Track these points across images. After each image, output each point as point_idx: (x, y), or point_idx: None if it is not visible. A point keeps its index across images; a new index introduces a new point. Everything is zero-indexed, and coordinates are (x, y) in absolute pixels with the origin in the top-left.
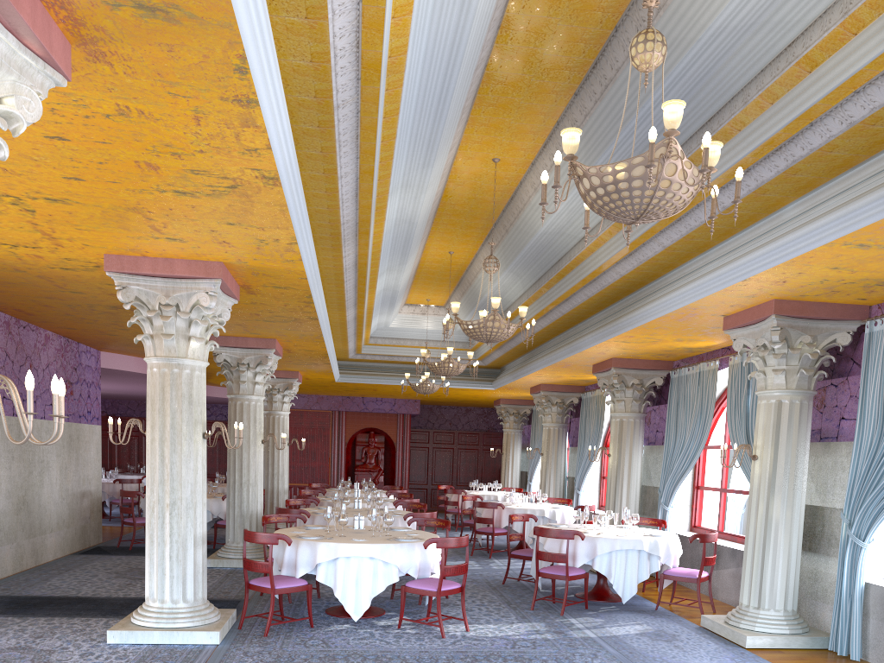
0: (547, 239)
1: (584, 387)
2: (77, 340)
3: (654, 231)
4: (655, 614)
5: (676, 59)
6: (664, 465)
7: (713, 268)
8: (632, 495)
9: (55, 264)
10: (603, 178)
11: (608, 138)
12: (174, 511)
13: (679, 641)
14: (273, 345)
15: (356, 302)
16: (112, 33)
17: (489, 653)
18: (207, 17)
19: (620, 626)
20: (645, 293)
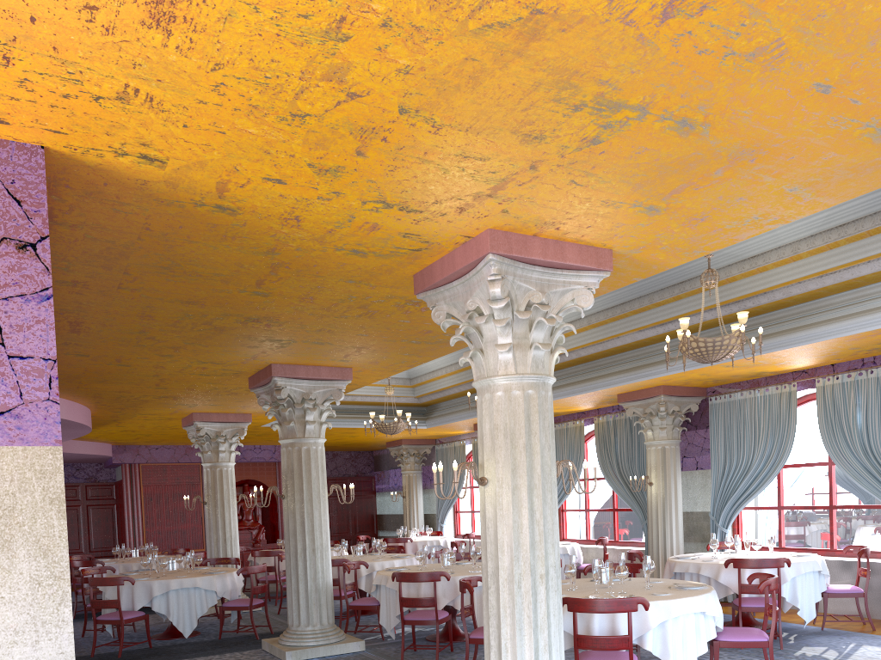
0: None
1: None
2: None
3: None
4: (836, 633)
5: None
6: (713, 489)
7: None
8: (679, 522)
9: (361, 243)
10: None
11: None
12: (548, 583)
13: None
14: (349, 376)
15: None
16: None
17: None
18: None
19: (855, 650)
20: (779, 315)
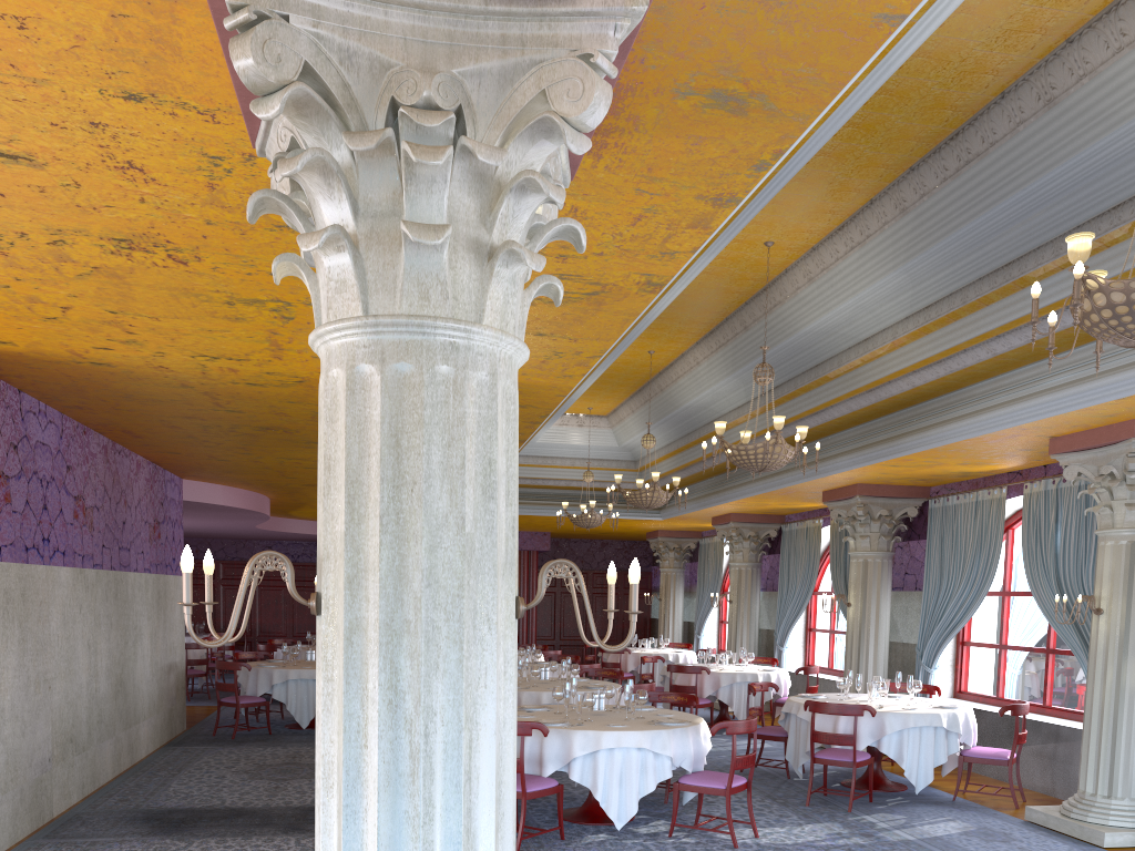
0: (808, 339)
1: (784, 516)
2: (165, 466)
3: (988, 336)
4: (958, 806)
5: (1096, 136)
6: (923, 617)
7: (1065, 381)
8: (880, 655)
9: (245, 379)
10: (1132, 294)
11: (954, 224)
12: None
13: (1019, 842)
14: None
15: None
16: (644, 123)
17: None
18: (787, 109)
19: (931, 823)
20: (932, 406)
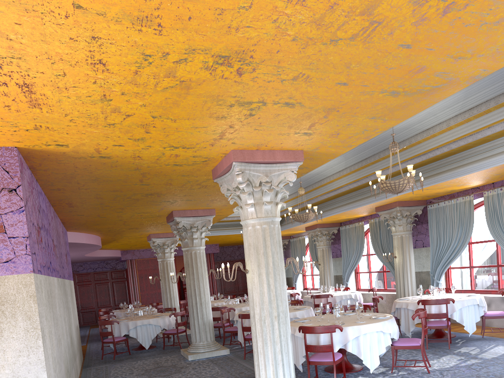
0: (392, 133)
1: (340, 223)
2: (66, 224)
3: None
4: (488, 339)
5: None
6: (431, 258)
7: None
8: (412, 278)
9: (176, 161)
10: None
11: None
12: (279, 320)
13: None
14: (213, 213)
15: None
16: None
17: (475, 376)
18: None
19: (491, 348)
20: (451, 159)
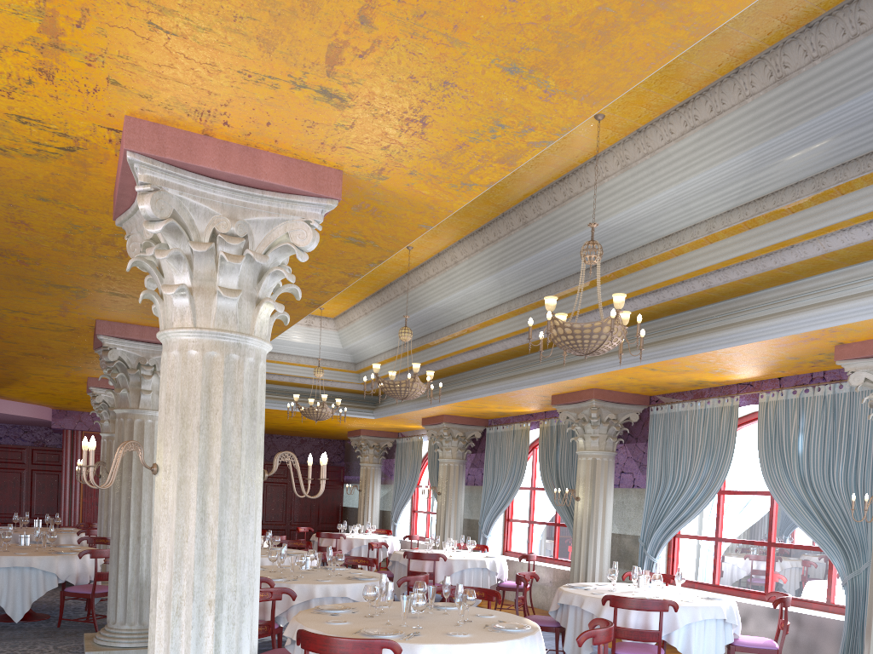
0: (596, 236)
1: (488, 420)
2: None
3: (831, 229)
4: None
5: None
6: (646, 511)
7: None
8: (605, 545)
9: None
10: None
11: (851, 91)
12: (222, 613)
13: None
14: None
15: None
16: None
17: None
18: None
19: None
20: (707, 312)
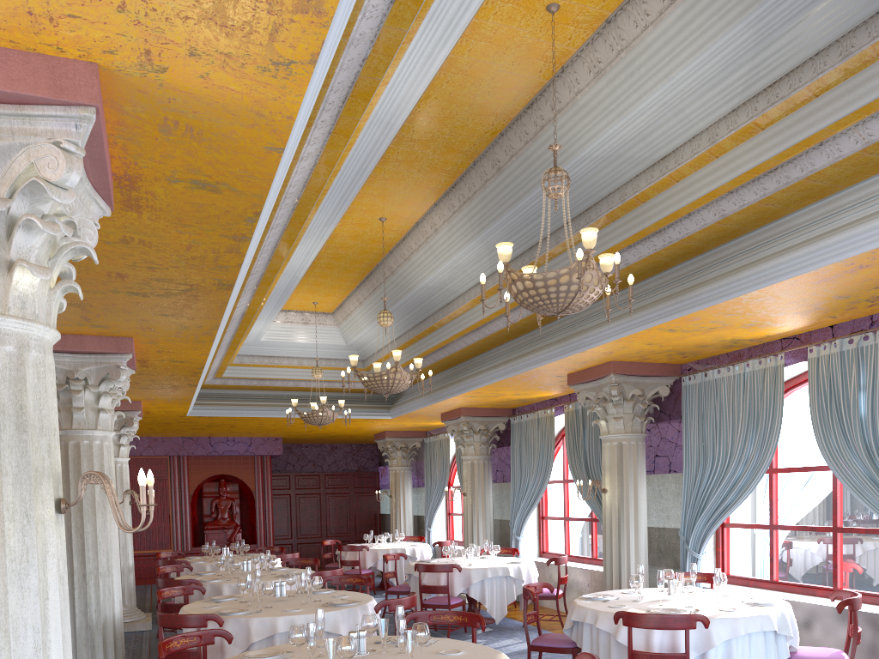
0: (581, 172)
1: (512, 409)
2: None
3: (871, 110)
4: None
5: None
6: (685, 499)
7: None
8: (641, 542)
9: None
10: None
11: None
12: None
13: None
14: (128, 348)
15: (259, 282)
16: None
17: None
18: None
19: None
20: (728, 251)
